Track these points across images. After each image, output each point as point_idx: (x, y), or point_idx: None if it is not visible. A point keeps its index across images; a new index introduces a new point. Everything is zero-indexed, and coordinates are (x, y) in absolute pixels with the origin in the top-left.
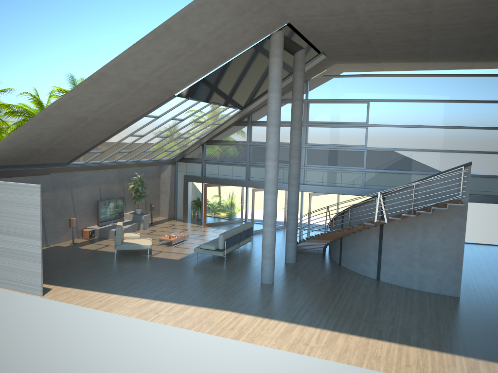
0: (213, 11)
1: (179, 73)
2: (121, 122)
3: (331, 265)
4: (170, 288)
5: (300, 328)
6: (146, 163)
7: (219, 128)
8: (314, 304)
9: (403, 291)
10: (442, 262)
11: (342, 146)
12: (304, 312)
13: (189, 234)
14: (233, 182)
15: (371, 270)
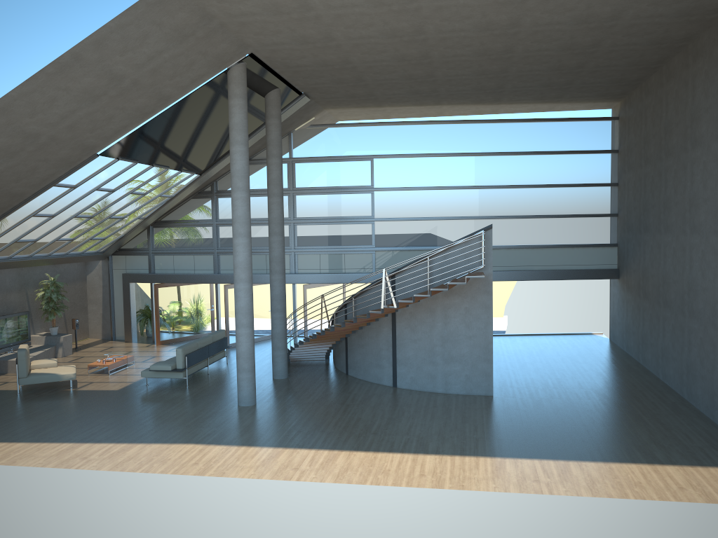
0: (142, 36)
1: (100, 121)
2: (17, 195)
3: (336, 376)
4: (106, 426)
5: (289, 451)
6: (61, 258)
7: (170, 203)
8: (309, 423)
9: (426, 396)
10: (469, 354)
11: (343, 219)
12: (296, 433)
13: (135, 355)
14: (196, 279)
15: (385, 375)
